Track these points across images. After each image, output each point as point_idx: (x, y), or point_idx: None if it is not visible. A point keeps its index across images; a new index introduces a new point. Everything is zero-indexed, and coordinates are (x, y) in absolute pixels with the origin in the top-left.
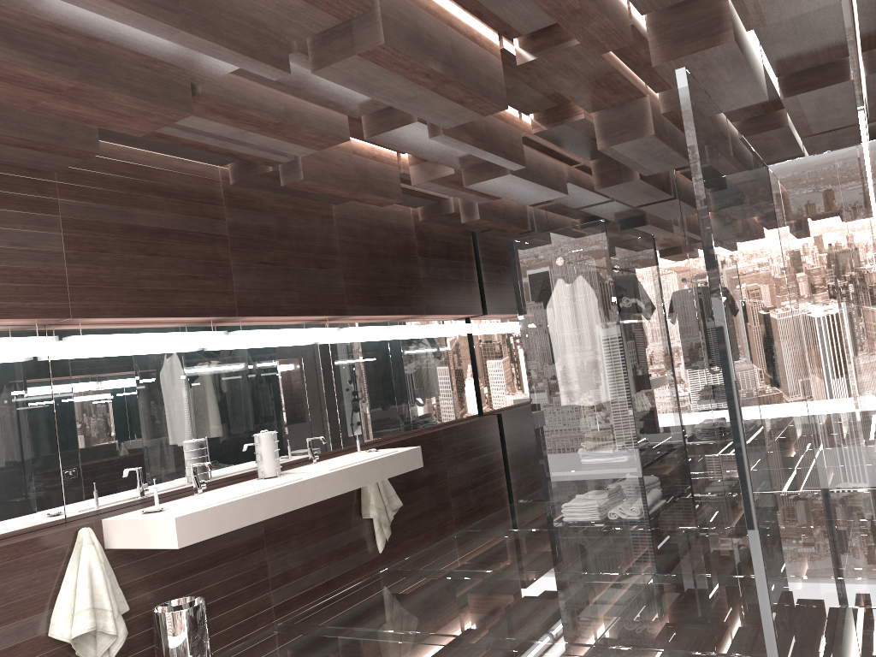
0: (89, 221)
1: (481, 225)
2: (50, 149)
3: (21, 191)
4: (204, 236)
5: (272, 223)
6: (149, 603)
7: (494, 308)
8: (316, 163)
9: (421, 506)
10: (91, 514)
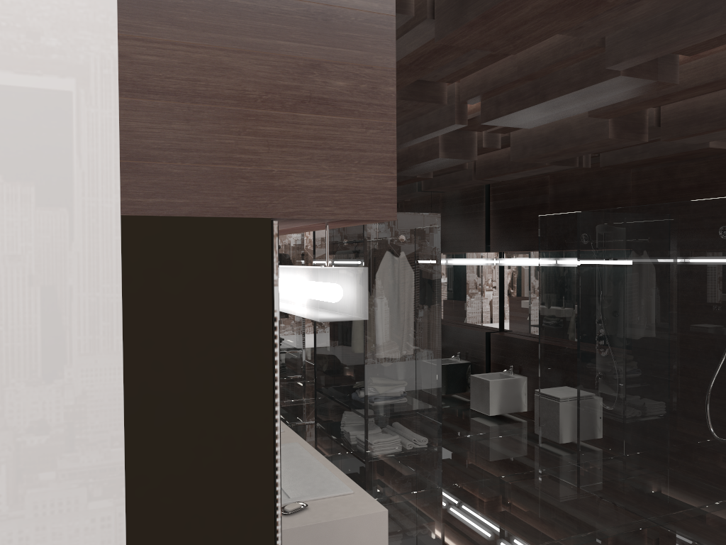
0: None
1: None
2: None
3: None
4: None
5: None
6: None
7: None
8: None
9: None
10: None
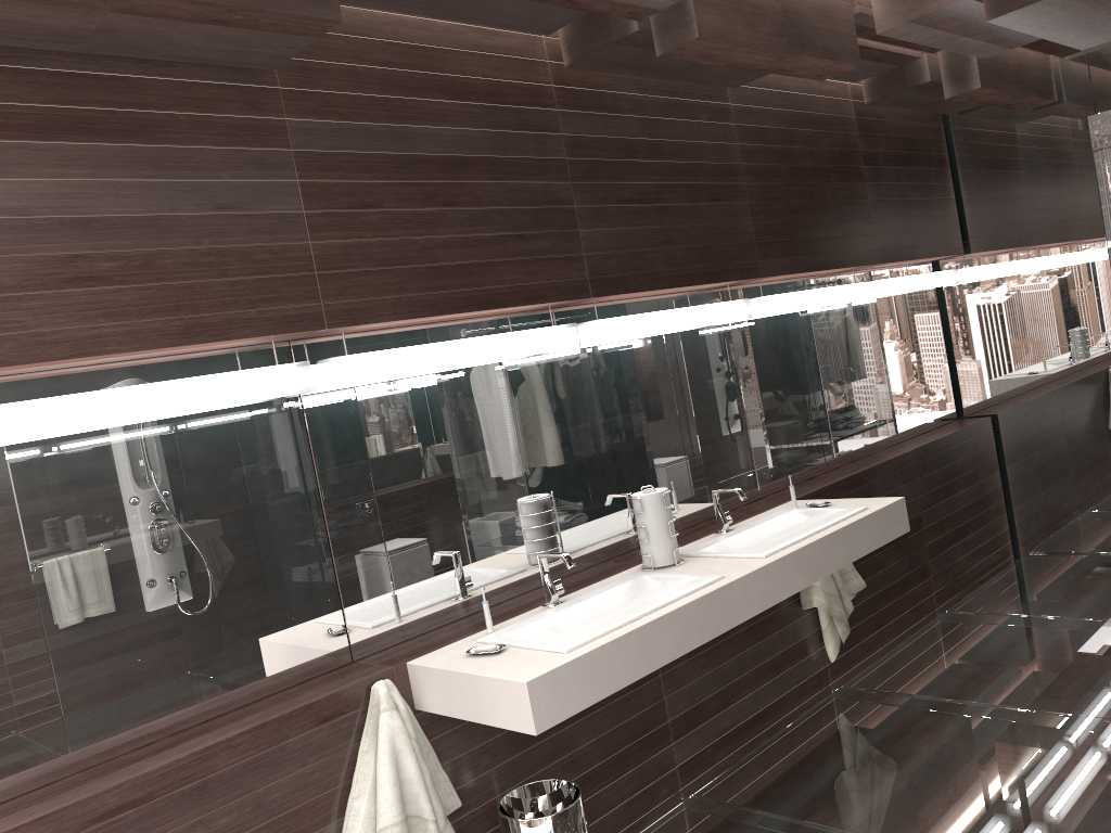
0: (340, 154)
1: (976, 100)
2: (253, 21)
3: (223, 110)
4: (529, 163)
5: (634, 130)
6: (490, 788)
7: (985, 242)
8: (718, 5)
9: (886, 579)
10: (390, 644)
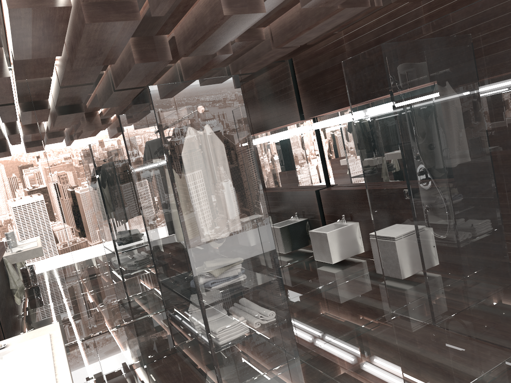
0: None
1: None
2: None
3: None
4: None
5: None
6: None
7: None
8: None
9: None
10: None
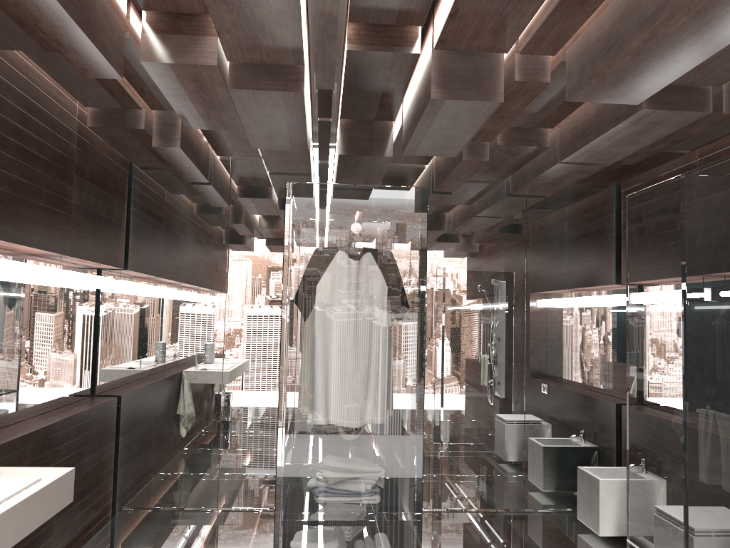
0: None
1: (169, 157)
2: None
3: None
4: None
5: None
6: None
7: (141, 264)
8: None
9: (17, 543)
10: None
